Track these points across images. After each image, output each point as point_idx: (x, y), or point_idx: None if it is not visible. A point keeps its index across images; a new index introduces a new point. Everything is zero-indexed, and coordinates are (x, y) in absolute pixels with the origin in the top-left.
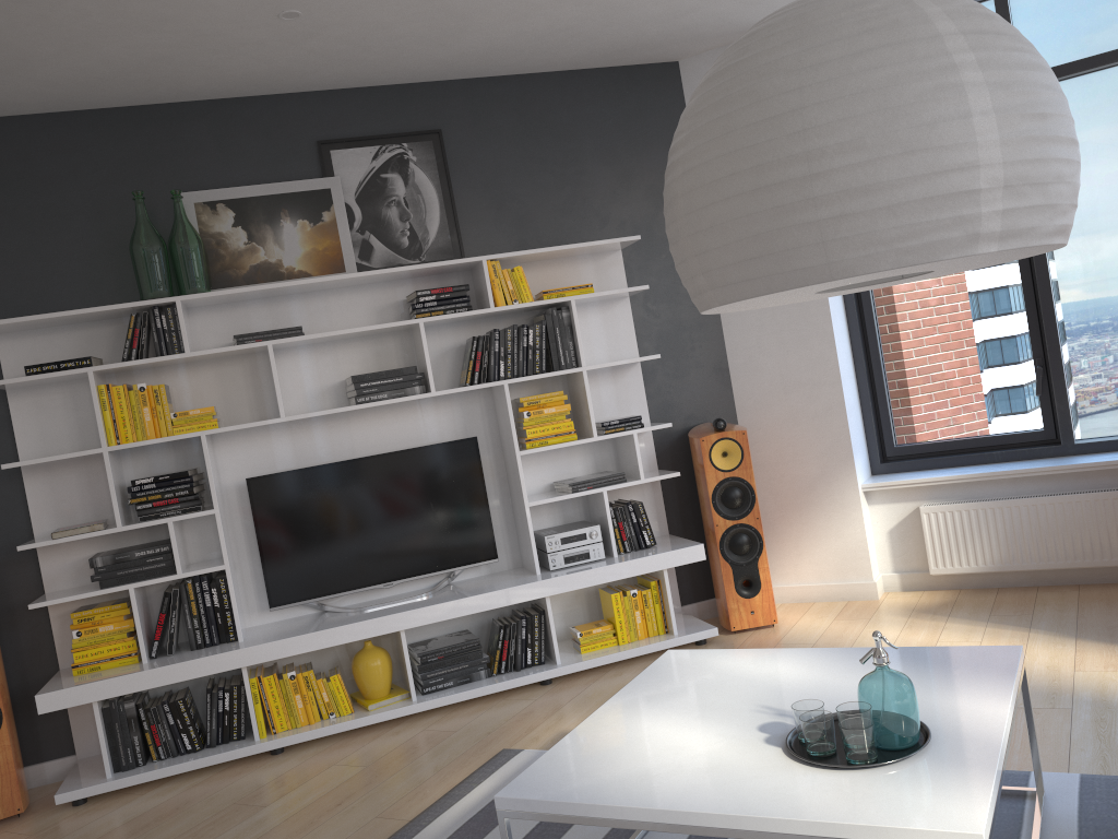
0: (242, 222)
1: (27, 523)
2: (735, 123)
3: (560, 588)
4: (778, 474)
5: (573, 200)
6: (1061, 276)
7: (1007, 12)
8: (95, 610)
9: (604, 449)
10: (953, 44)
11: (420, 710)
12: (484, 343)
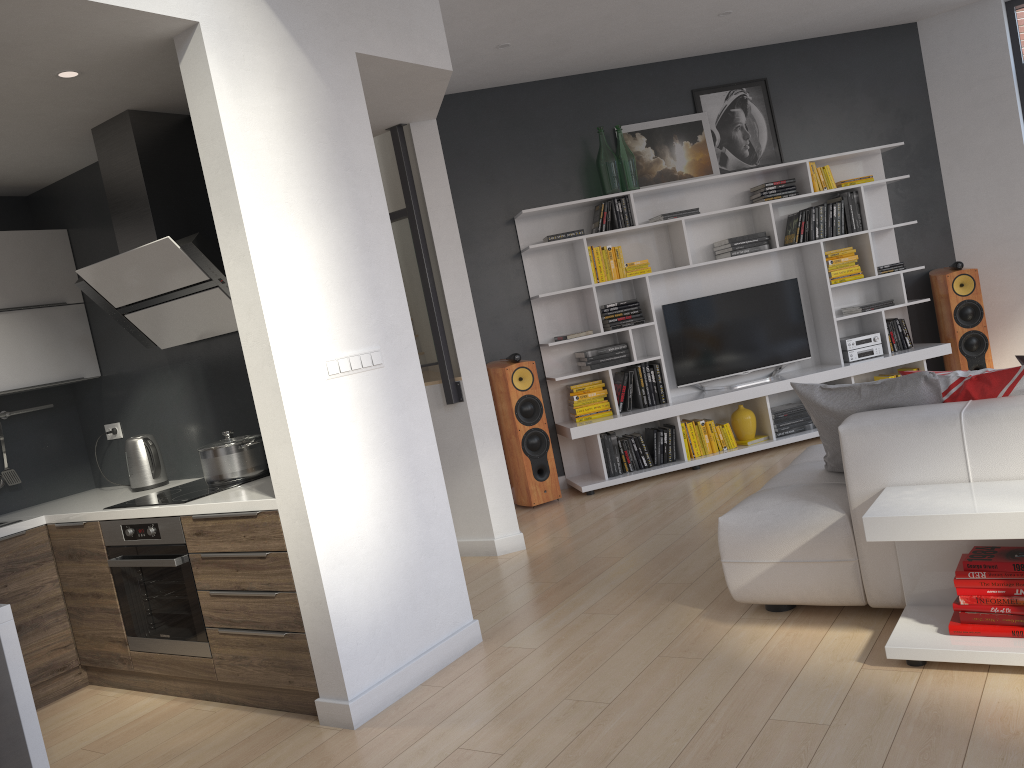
0: (651, 144)
1: (533, 335)
2: None
3: (862, 370)
4: (988, 302)
5: (849, 121)
6: None
7: None
8: (584, 384)
9: (870, 287)
10: None
11: (780, 444)
12: (805, 216)
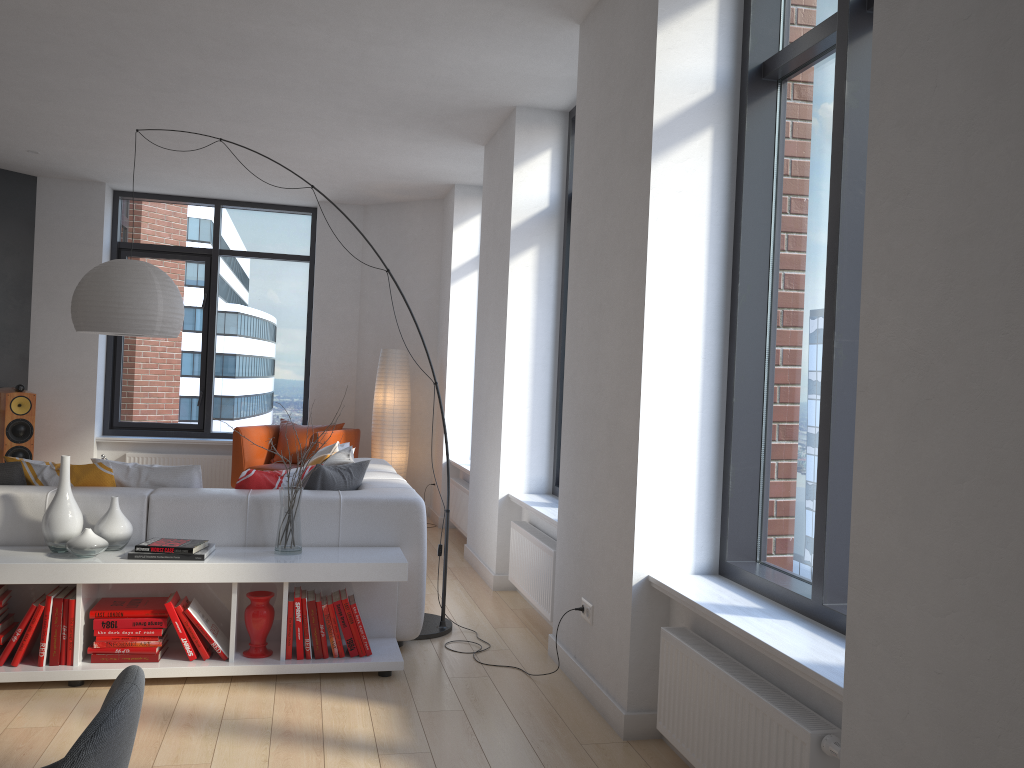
0: None
1: None
2: (102, 289)
3: None
4: (47, 425)
5: None
6: (221, 350)
7: (219, 217)
8: None
9: None
10: (158, 287)
11: None
12: None
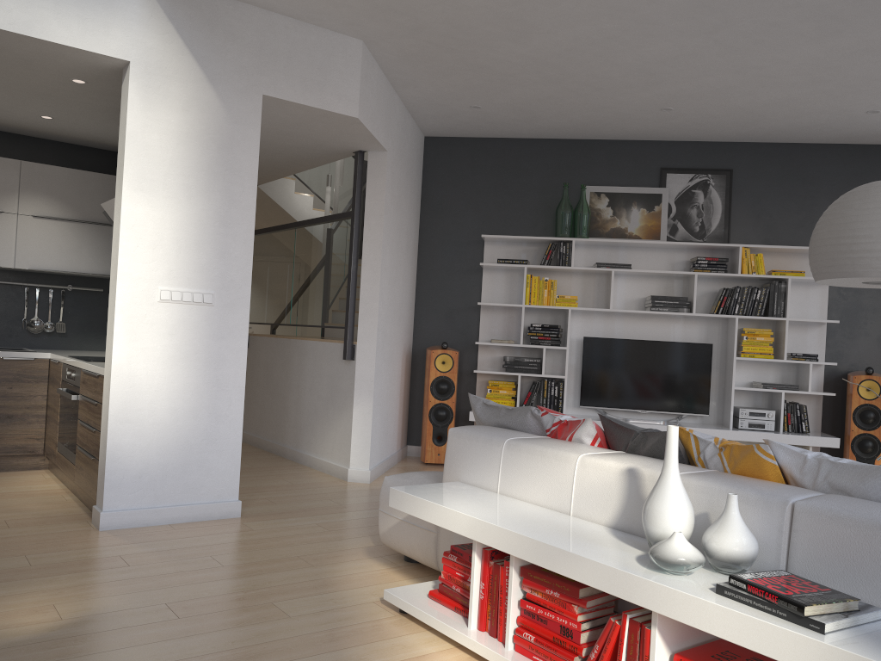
0: (612, 205)
1: (476, 334)
2: (834, 222)
3: (742, 438)
4: None
5: (805, 220)
6: None
7: None
8: (499, 382)
9: (789, 370)
10: None
11: None
12: (729, 292)
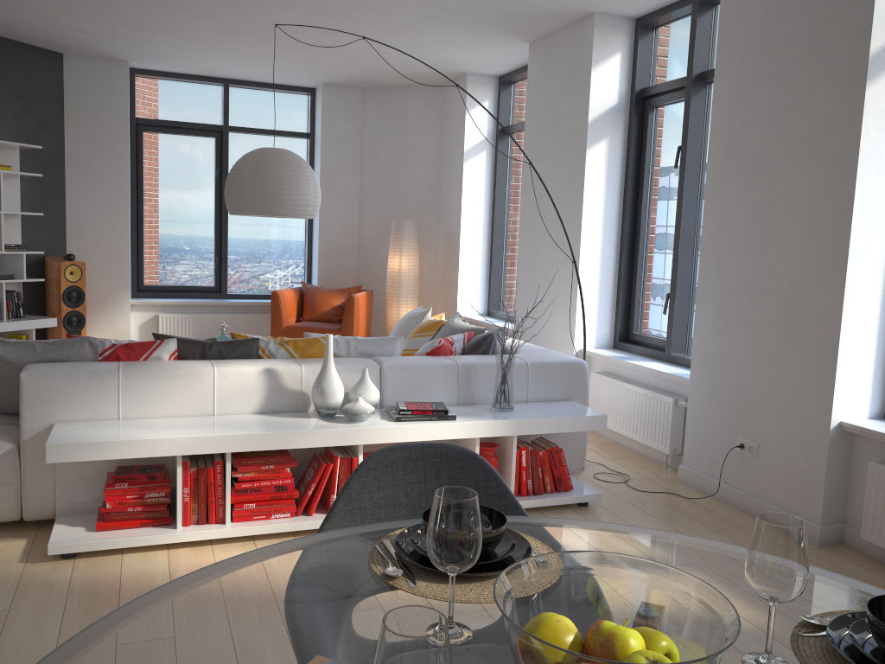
0: None
1: None
2: (265, 176)
3: None
4: (87, 290)
5: None
6: (231, 219)
7: (228, 96)
8: None
9: None
10: (308, 174)
11: None
12: None
